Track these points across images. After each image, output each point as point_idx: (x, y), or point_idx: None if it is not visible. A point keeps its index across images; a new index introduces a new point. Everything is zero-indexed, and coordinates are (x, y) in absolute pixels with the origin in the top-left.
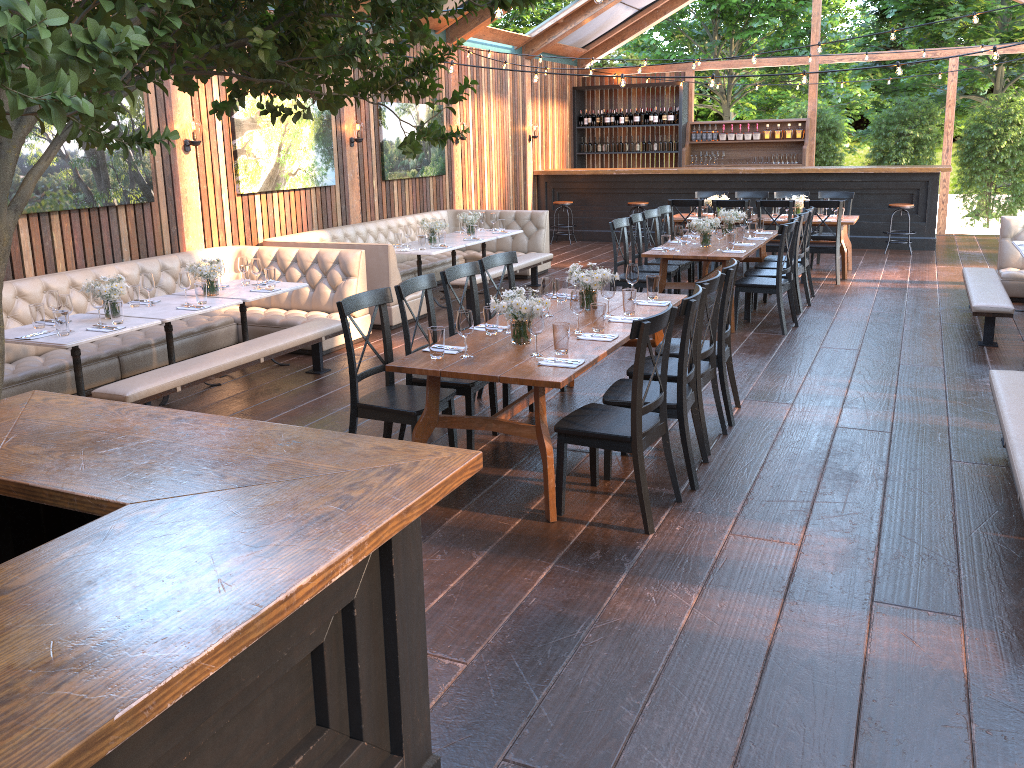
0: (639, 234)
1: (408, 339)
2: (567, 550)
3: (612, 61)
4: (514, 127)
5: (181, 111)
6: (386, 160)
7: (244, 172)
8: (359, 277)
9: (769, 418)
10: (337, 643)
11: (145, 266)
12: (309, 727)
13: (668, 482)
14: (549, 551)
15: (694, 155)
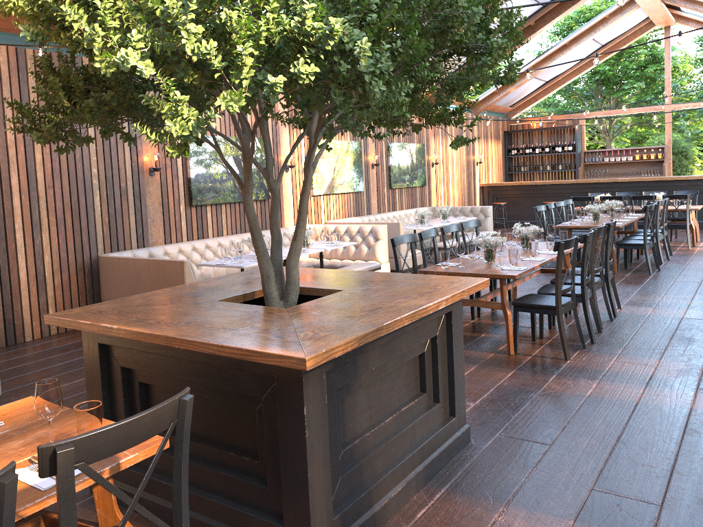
0: (552, 216)
1: (425, 262)
2: (521, 365)
3: (527, 115)
4: (467, 156)
5: (284, 149)
6: (392, 176)
7: (315, 183)
8: (384, 240)
9: (639, 313)
10: (429, 355)
11: (266, 234)
12: (417, 391)
13: (577, 340)
14: (511, 366)
15: (587, 171)
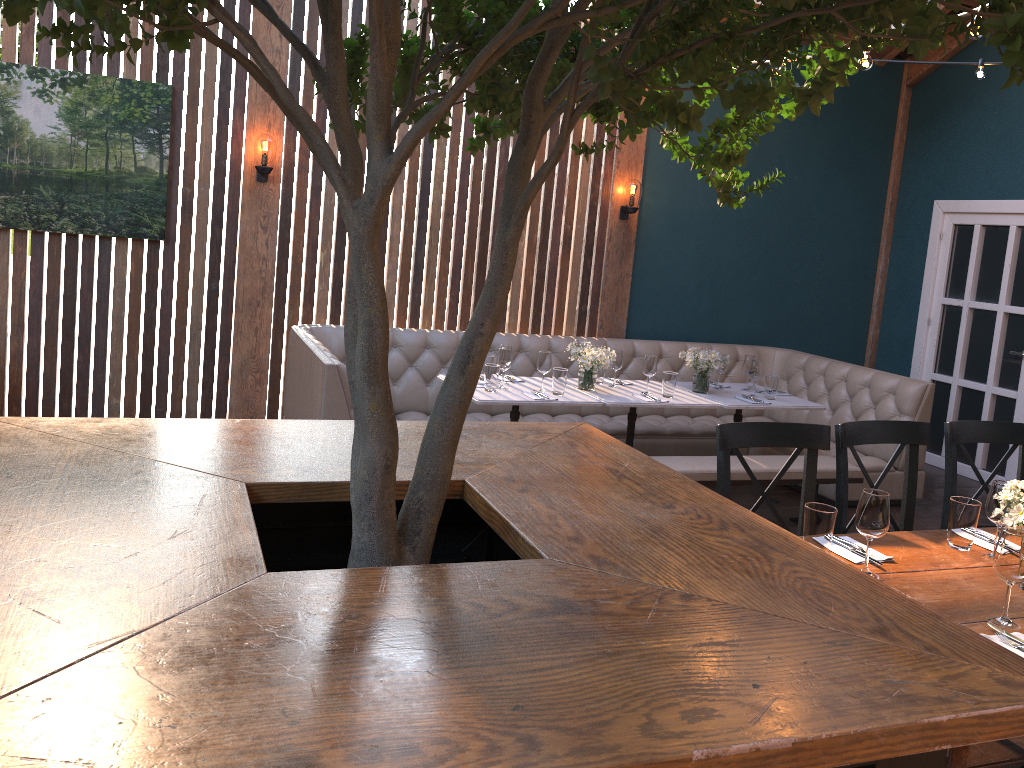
0: None
1: None
2: None
3: None
4: None
5: None
6: None
7: None
8: None
9: None
10: None
11: None
12: None
13: None
14: None
15: None
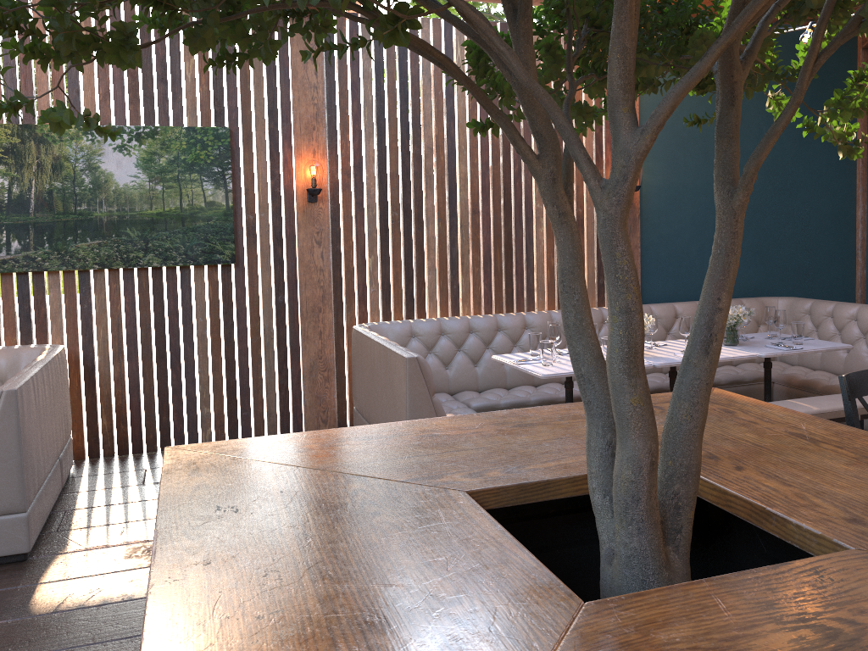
0: None
1: None
2: None
3: None
4: None
5: None
6: None
7: None
8: None
9: None
10: None
11: None
12: None
13: None
14: None
15: None
